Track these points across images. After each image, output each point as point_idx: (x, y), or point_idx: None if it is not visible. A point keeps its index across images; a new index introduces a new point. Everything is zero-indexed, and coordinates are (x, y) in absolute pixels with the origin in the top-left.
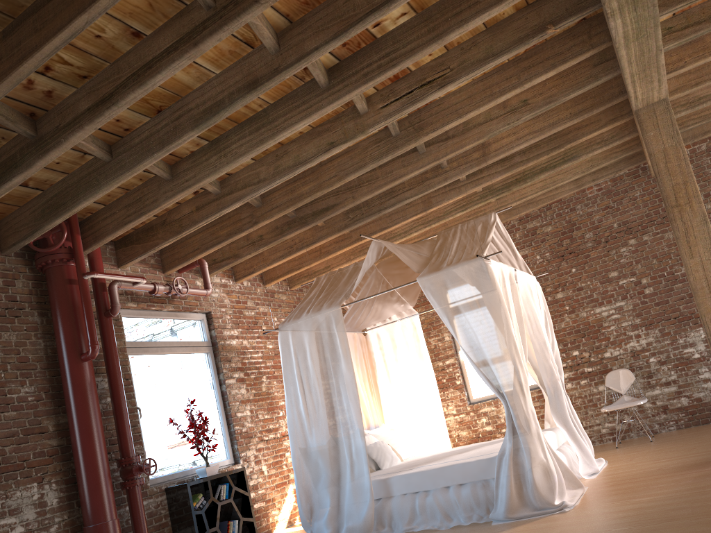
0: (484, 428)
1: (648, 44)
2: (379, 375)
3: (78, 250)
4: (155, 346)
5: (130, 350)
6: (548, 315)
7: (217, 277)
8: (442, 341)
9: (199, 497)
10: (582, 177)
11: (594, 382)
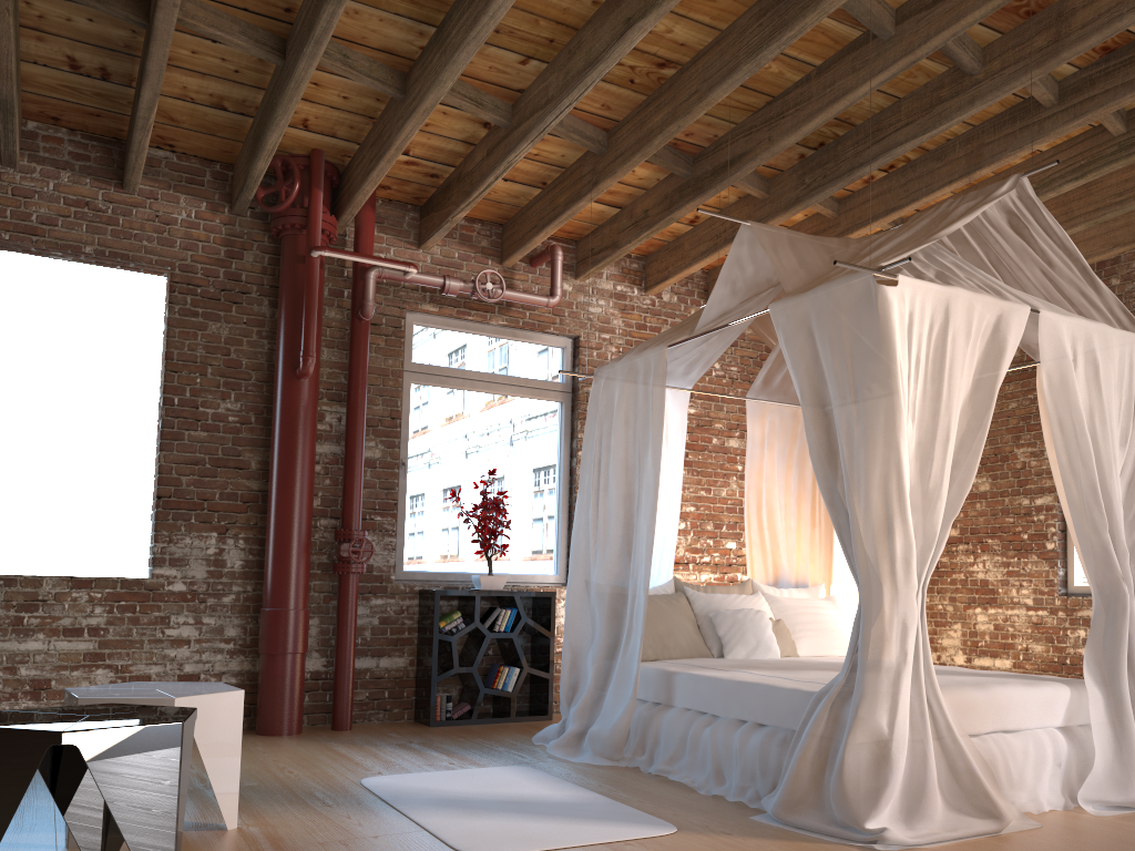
0: (1077, 650)
1: None
2: None
3: (311, 212)
4: (461, 377)
5: (416, 377)
6: None
7: (608, 280)
8: (1039, 457)
9: (454, 617)
10: None
11: None
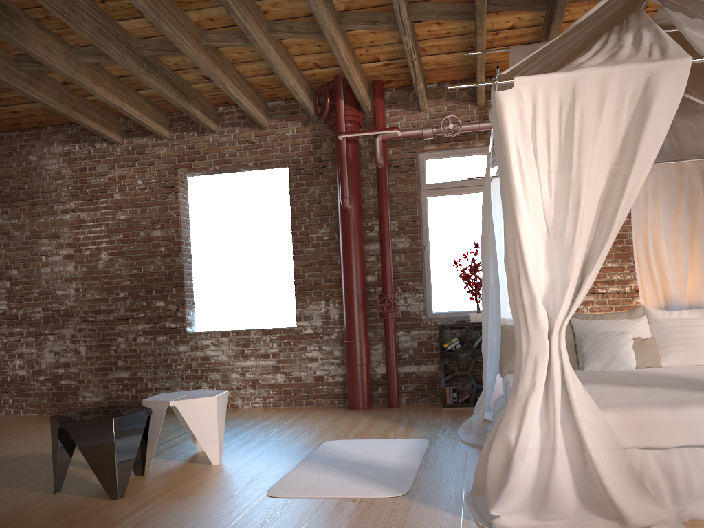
0: None
1: None
2: None
3: (337, 113)
4: (459, 186)
5: (429, 193)
6: None
7: None
8: None
9: (452, 340)
10: None
11: None
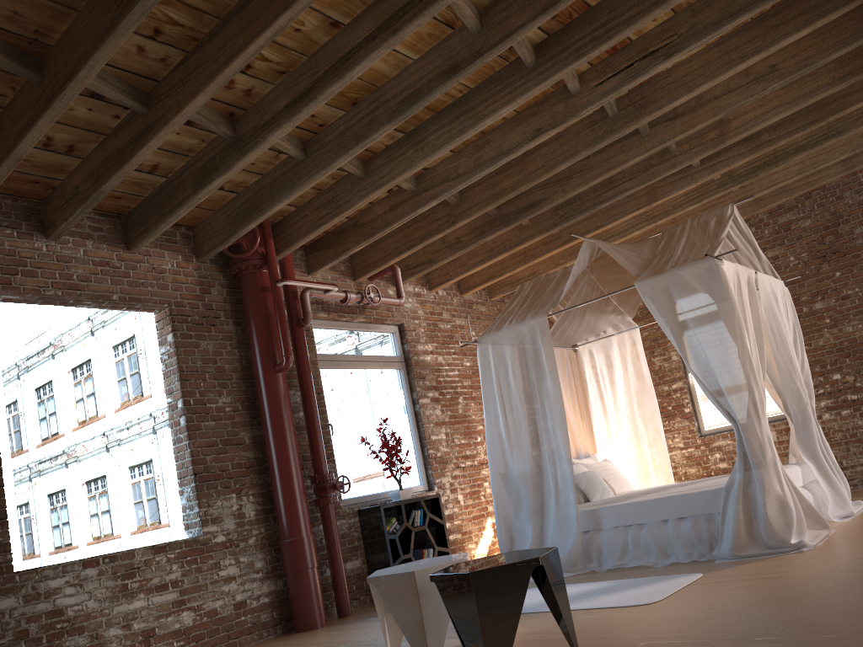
0: (717, 465)
1: None
2: (591, 397)
3: (270, 255)
4: (346, 360)
5: (321, 364)
6: (798, 328)
7: (410, 285)
8: (668, 361)
9: (392, 521)
10: (853, 156)
11: (859, 412)
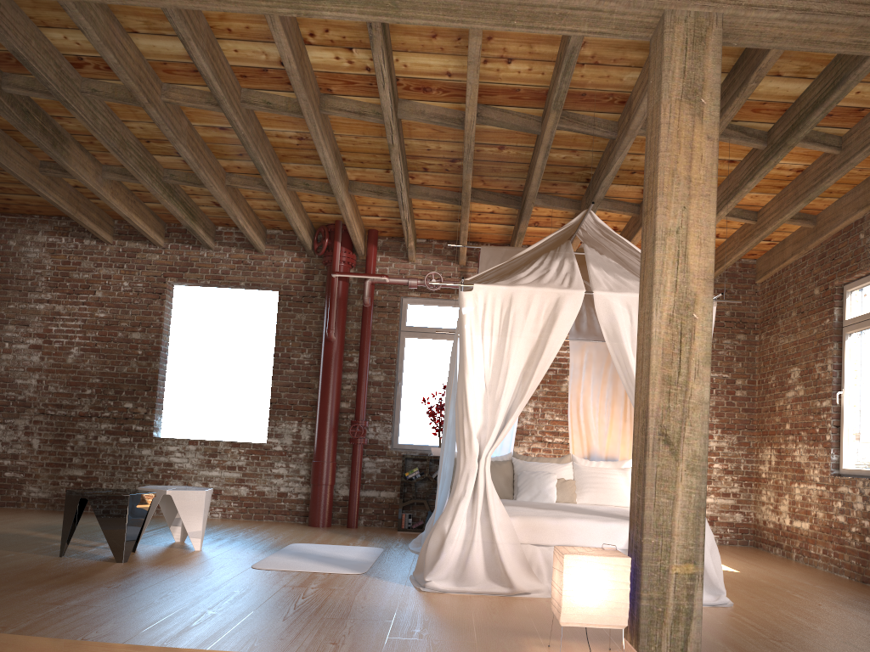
0: (837, 517)
1: (428, 2)
2: None
3: (333, 253)
4: (435, 332)
5: (407, 334)
6: None
7: None
8: (824, 370)
9: (413, 470)
10: None
11: None
